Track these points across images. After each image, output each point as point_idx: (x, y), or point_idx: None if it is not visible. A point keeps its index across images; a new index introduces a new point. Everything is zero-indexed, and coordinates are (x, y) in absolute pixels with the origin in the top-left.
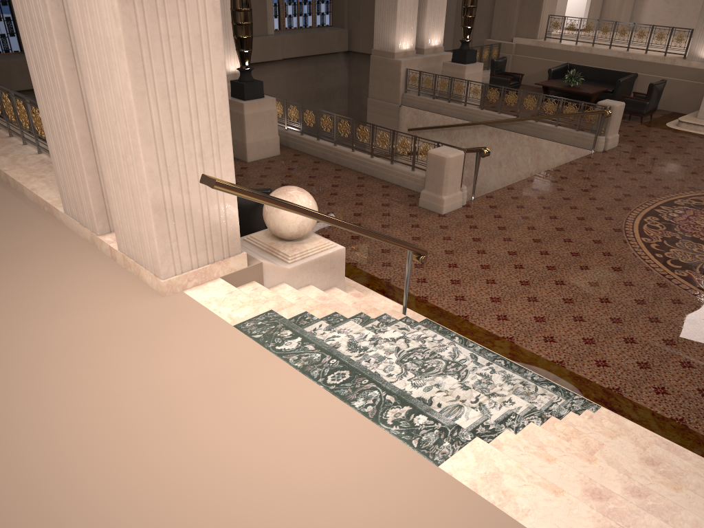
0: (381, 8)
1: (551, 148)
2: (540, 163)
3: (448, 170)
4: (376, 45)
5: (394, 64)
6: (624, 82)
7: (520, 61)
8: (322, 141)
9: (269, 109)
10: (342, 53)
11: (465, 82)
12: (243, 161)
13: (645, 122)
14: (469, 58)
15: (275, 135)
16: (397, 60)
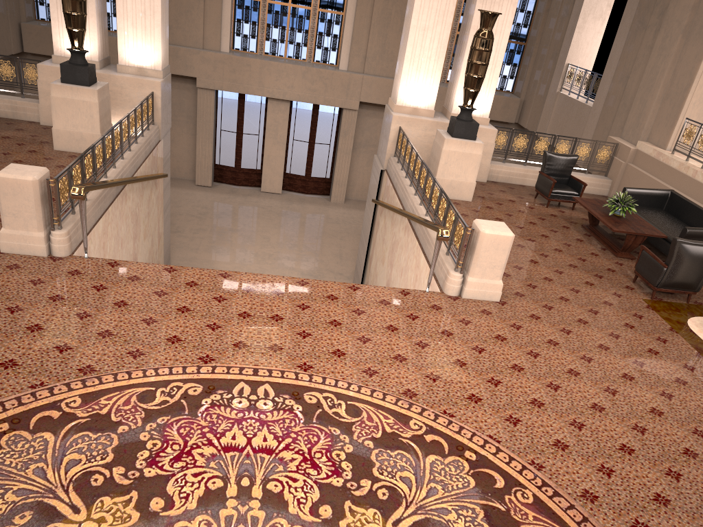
0: (401, 49)
1: (424, 269)
2: (416, 286)
3: (0, 193)
4: (392, 94)
5: (390, 119)
6: (698, 234)
7: (631, 174)
8: (129, 152)
9: (87, 100)
10: (515, 125)
11: (441, 160)
12: (52, 148)
13: (666, 301)
14: (462, 131)
15: (95, 131)
16: (391, 114)
